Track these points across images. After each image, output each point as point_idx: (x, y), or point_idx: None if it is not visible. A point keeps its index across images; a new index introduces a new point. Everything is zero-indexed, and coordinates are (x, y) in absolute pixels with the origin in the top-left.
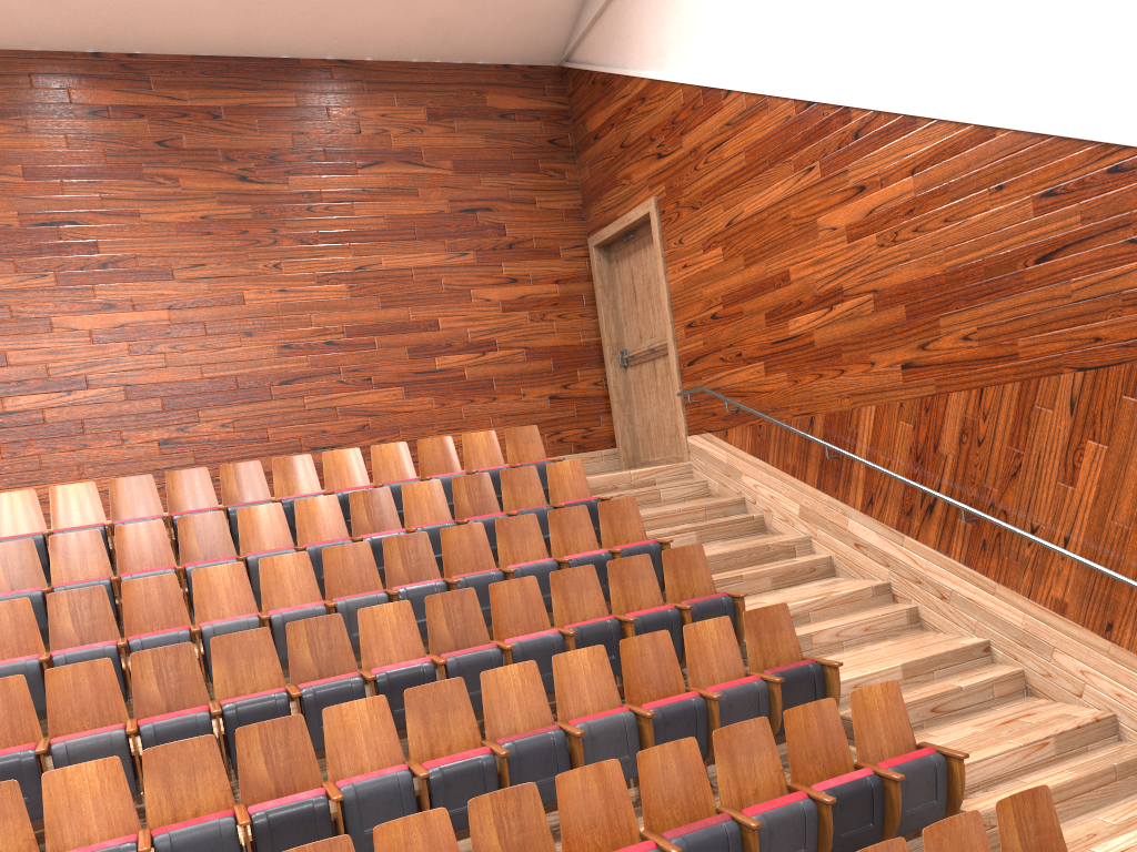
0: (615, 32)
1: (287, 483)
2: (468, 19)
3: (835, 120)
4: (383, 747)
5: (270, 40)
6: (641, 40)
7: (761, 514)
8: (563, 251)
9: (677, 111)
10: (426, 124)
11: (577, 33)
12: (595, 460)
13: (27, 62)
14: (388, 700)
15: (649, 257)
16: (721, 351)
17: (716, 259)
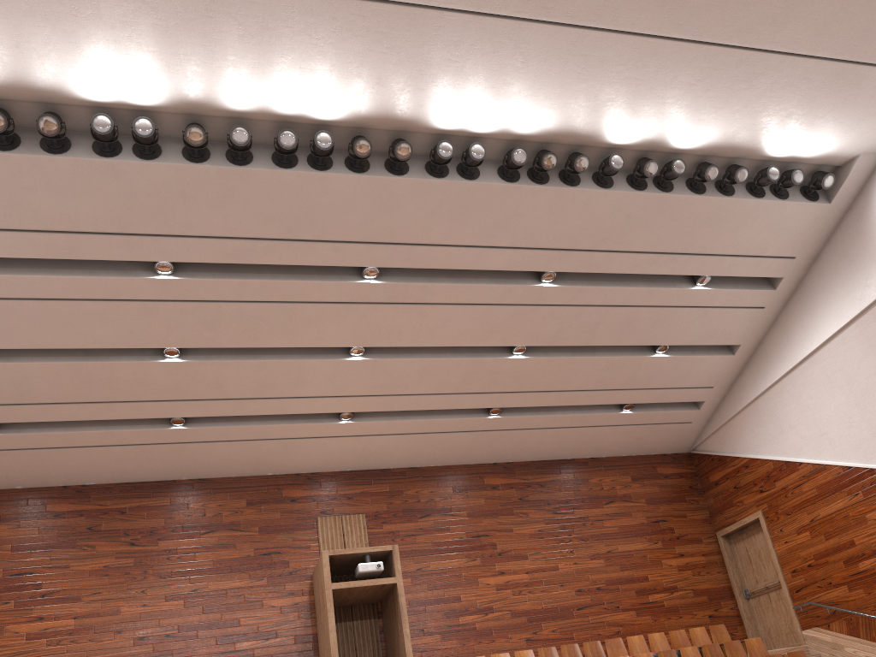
0: (726, 438)
1: (612, 651)
2: (651, 436)
3: (866, 473)
4: None
5: (565, 452)
6: (743, 441)
7: None
8: (703, 539)
9: (770, 471)
10: (631, 483)
11: (701, 438)
12: None
13: (468, 468)
14: None
15: (757, 539)
16: (817, 582)
17: (806, 537)
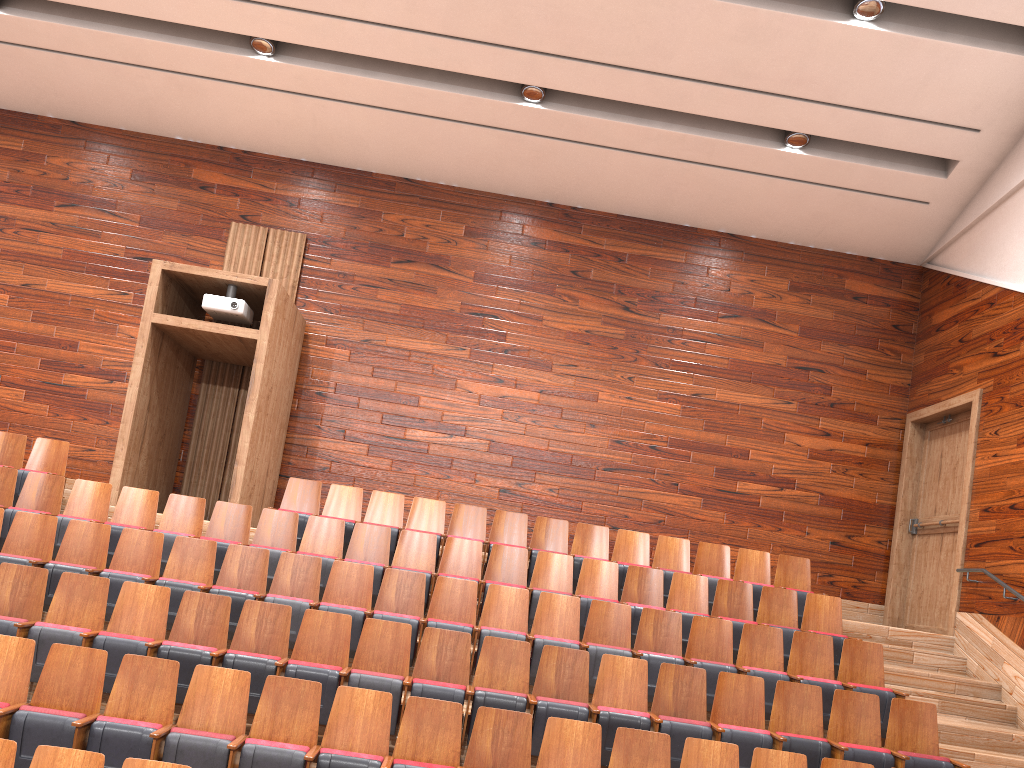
0: (979, 245)
1: (583, 544)
2: (846, 217)
3: None
4: (585, 767)
5: (679, 211)
6: (1002, 254)
7: (1014, 706)
8: (880, 419)
9: (1022, 318)
10: (786, 293)
11: (944, 241)
12: (859, 610)
13: (502, 203)
14: (603, 736)
15: (961, 441)
16: (1011, 539)
17: None
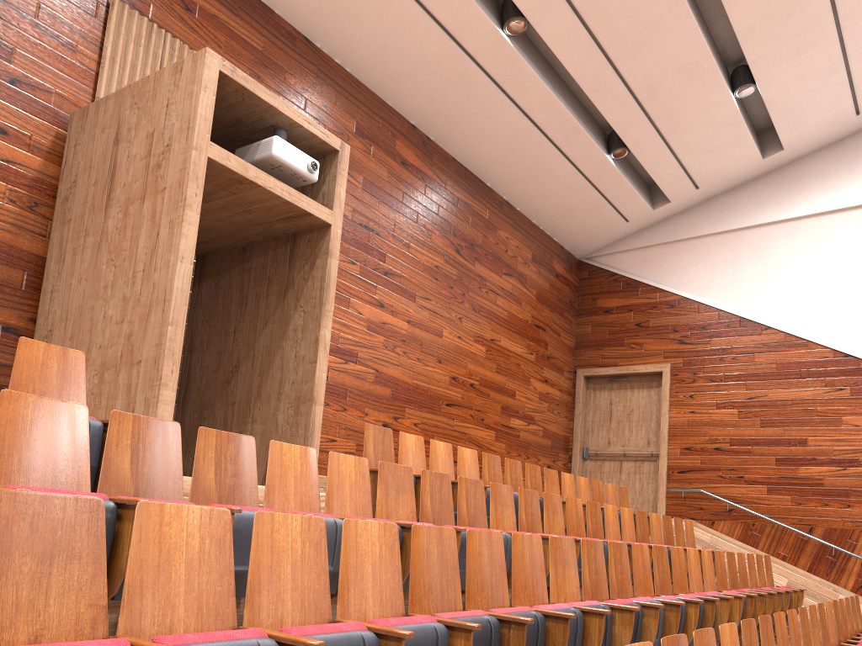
0: (657, 261)
1: (547, 488)
2: (582, 215)
3: None
4: None
5: (496, 172)
6: (685, 274)
7: None
8: (564, 371)
9: (710, 323)
10: (531, 263)
11: (615, 249)
12: None
13: (382, 108)
14: None
15: (635, 396)
16: (720, 470)
17: (730, 415)
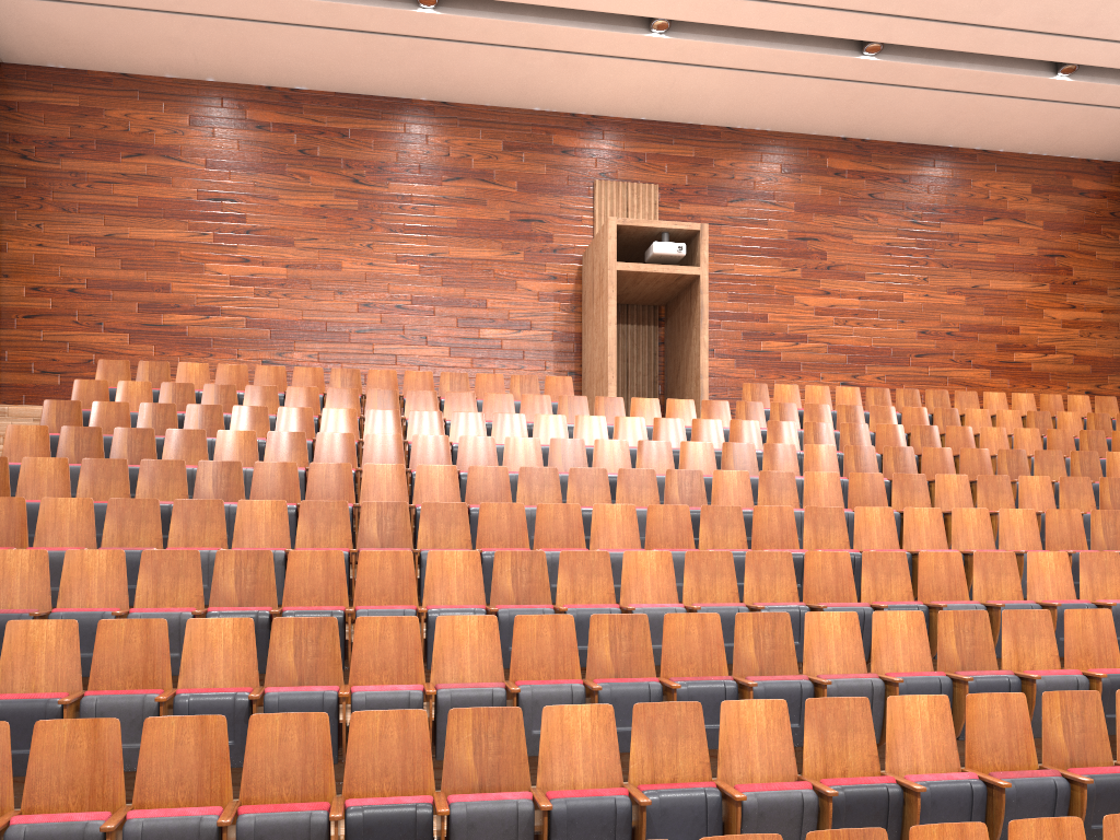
0: None
1: (961, 407)
2: (1082, 127)
3: None
4: None
5: (949, 135)
6: None
7: None
8: (1109, 290)
9: None
10: (1030, 195)
11: None
12: None
13: (807, 141)
14: None
15: None
16: None
17: None
